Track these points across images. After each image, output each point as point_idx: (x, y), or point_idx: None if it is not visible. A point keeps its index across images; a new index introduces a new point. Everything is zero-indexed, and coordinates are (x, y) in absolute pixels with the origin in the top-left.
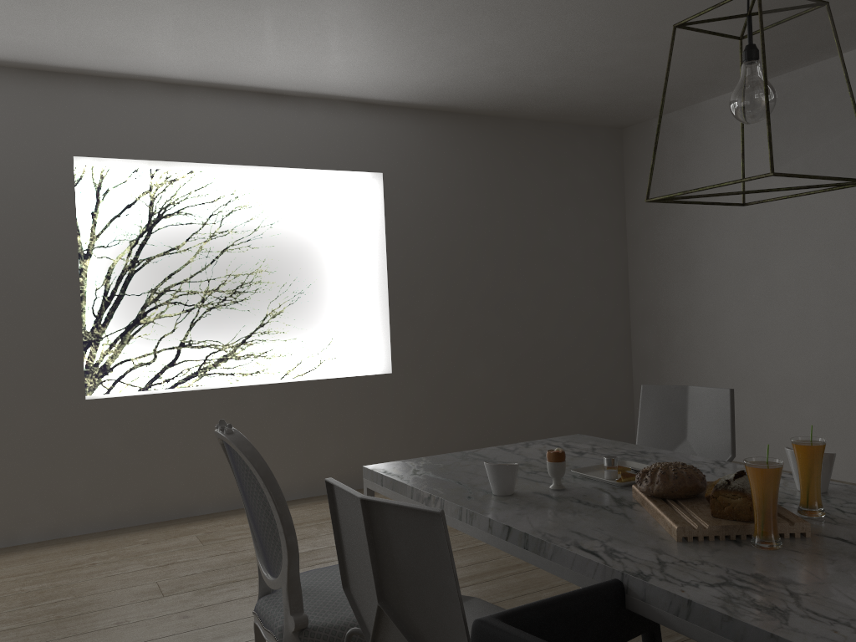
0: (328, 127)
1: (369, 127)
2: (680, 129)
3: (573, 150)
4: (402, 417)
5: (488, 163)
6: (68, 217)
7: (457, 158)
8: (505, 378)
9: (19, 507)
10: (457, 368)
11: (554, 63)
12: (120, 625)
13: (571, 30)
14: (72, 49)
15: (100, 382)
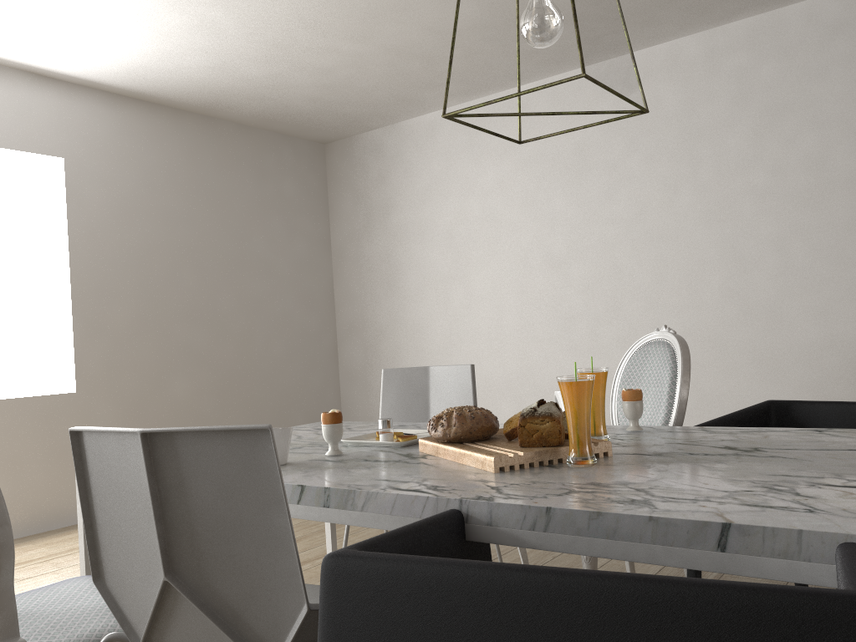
0: None
1: (46, 103)
2: (383, 147)
3: (278, 159)
4: None
5: (189, 162)
6: None
7: (154, 152)
8: (211, 395)
9: None
10: (156, 385)
11: (269, 53)
12: None
13: (291, 15)
14: None
15: None
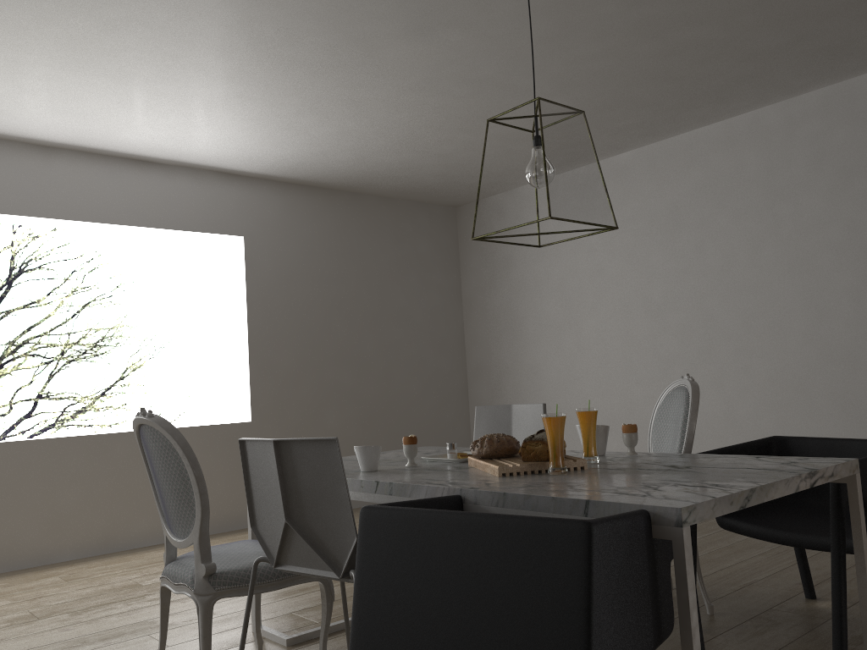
0: (194, 193)
1: (231, 195)
2: (504, 209)
3: (414, 224)
4: None
5: (340, 232)
6: None
7: (312, 226)
8: (357, 426)
9: None
10: (313, 417)
11: (399, 146)
12: (1, 641)
13: (413, 120)
14: None
15: None
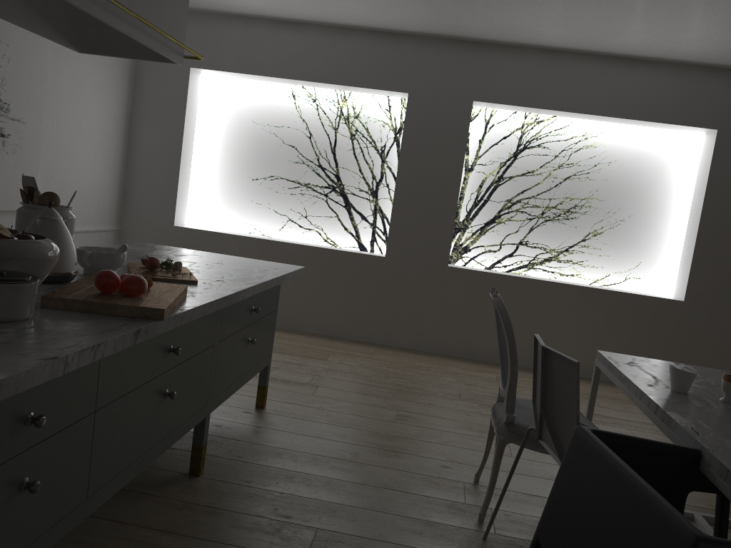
0: (674, 87)
1: (713, 89)
2: None
3: None
4: (684, 339)
5: None
6: (461, 142)
7: None
8: None
9: (397, 323)
10: None
11: None
12: (430, 405)
13: None
14: (484, 28)
15: (461, 257)
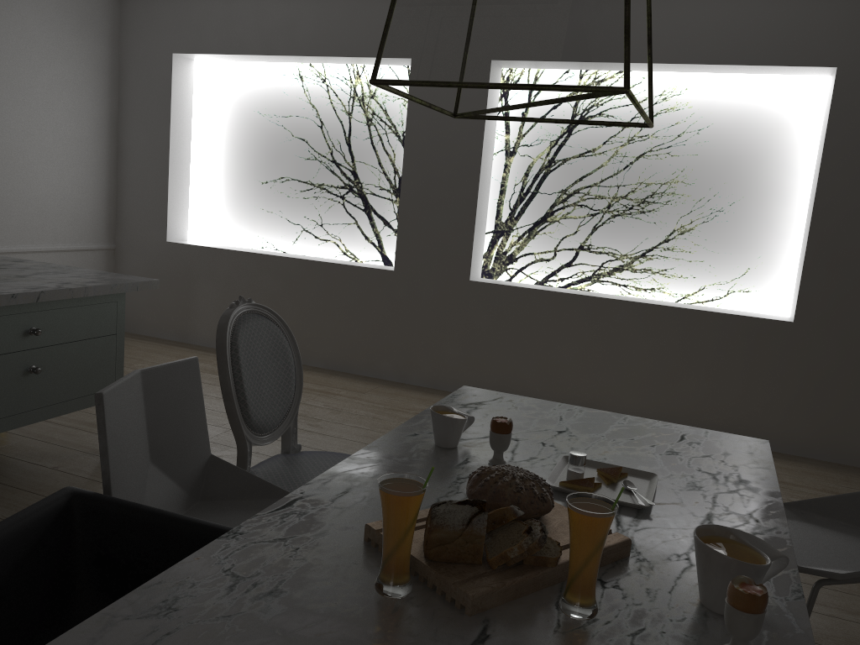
0: (768, 11)
1: (828, 7)
2: None
3: None
4: (796, 378)
5: None
6: None
7: None
8: None
9: (412, 355)
10: None
11: None
12: None
13: None
14: None
15: (505, 269)
